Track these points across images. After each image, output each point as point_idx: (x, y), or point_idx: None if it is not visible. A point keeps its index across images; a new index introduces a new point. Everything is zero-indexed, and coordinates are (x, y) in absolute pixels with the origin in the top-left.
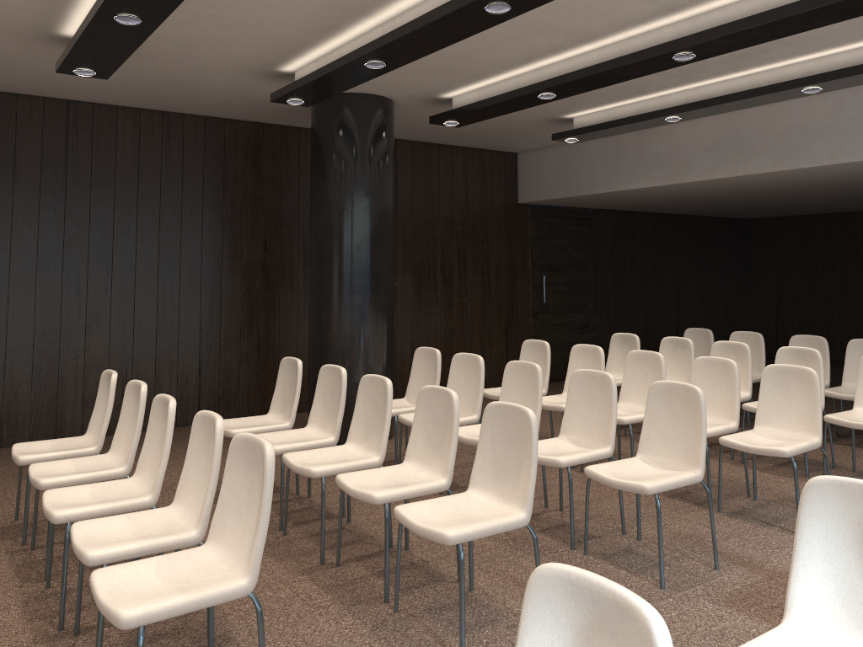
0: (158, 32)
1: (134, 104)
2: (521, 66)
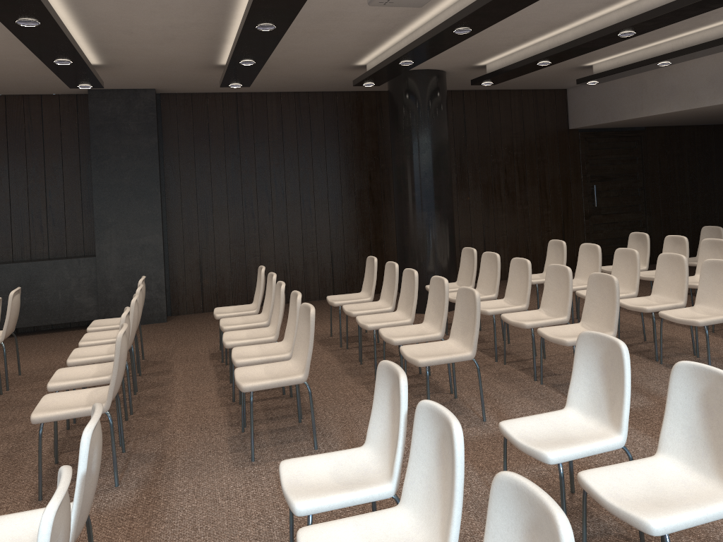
0: (273, 57)
1: (275, 90)
2: (522, 44)
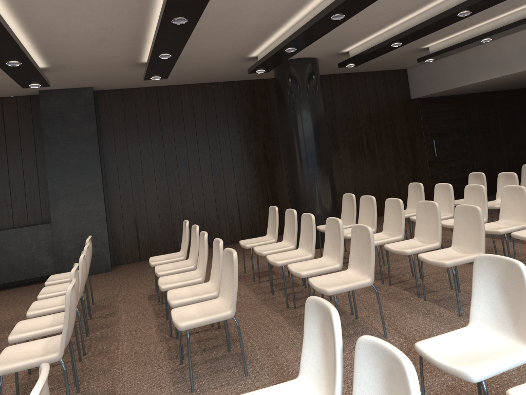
0: (184, 53)
1: (186, 82)
2: (378, 31)
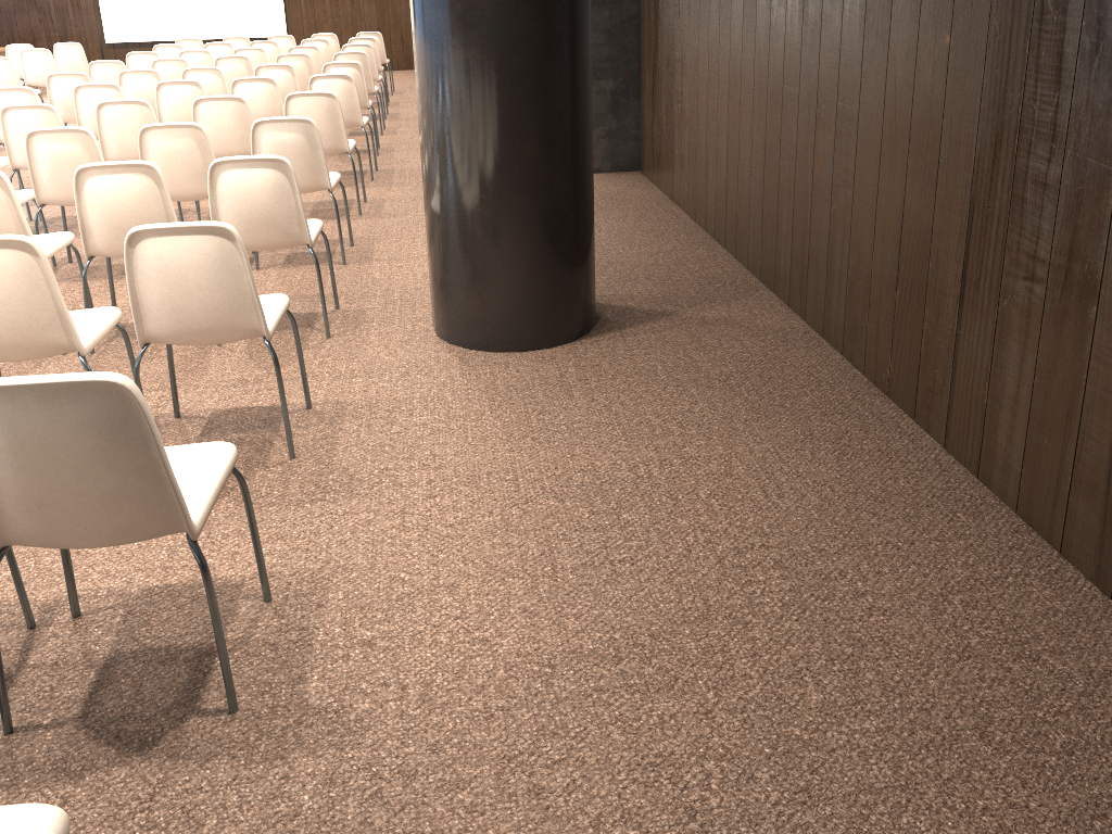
0: None
1: None
2: None
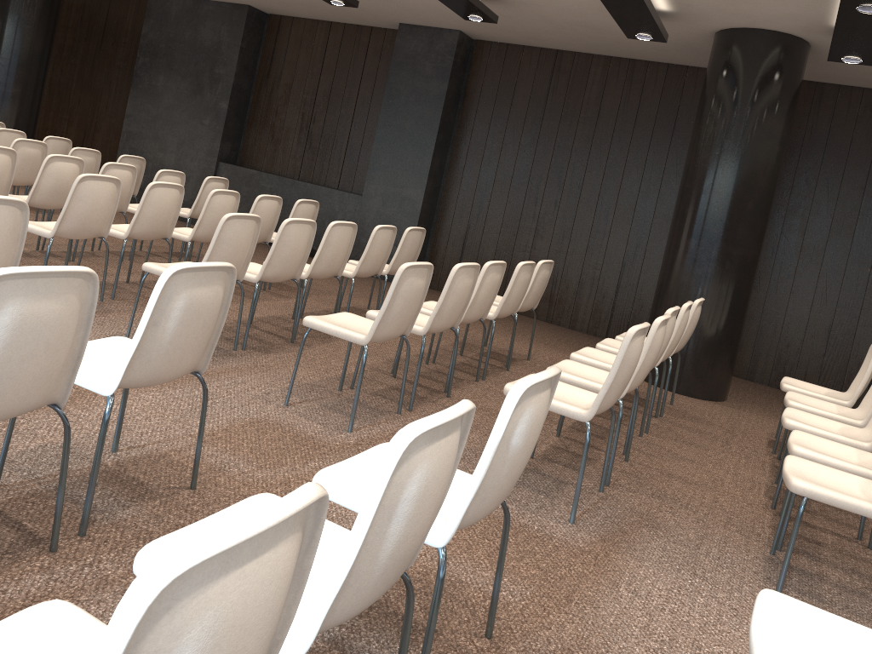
0: None
1: (600, 52)
2: None
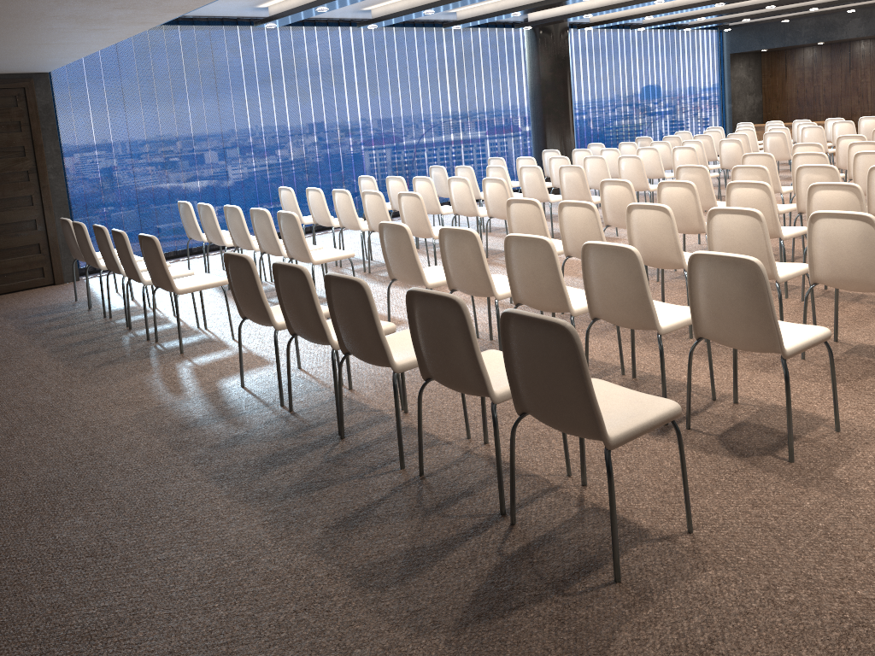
0: None
1: None
2: None
